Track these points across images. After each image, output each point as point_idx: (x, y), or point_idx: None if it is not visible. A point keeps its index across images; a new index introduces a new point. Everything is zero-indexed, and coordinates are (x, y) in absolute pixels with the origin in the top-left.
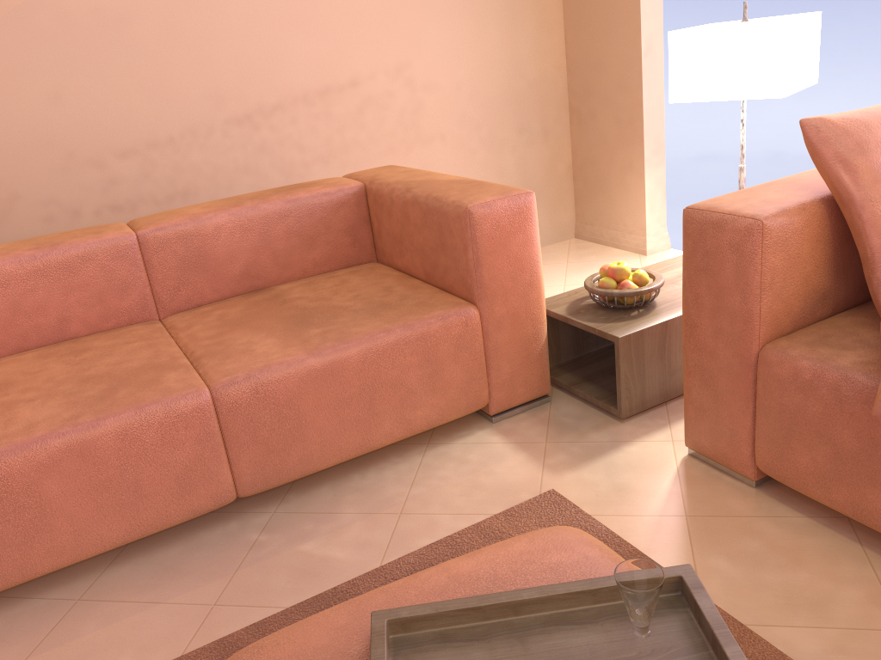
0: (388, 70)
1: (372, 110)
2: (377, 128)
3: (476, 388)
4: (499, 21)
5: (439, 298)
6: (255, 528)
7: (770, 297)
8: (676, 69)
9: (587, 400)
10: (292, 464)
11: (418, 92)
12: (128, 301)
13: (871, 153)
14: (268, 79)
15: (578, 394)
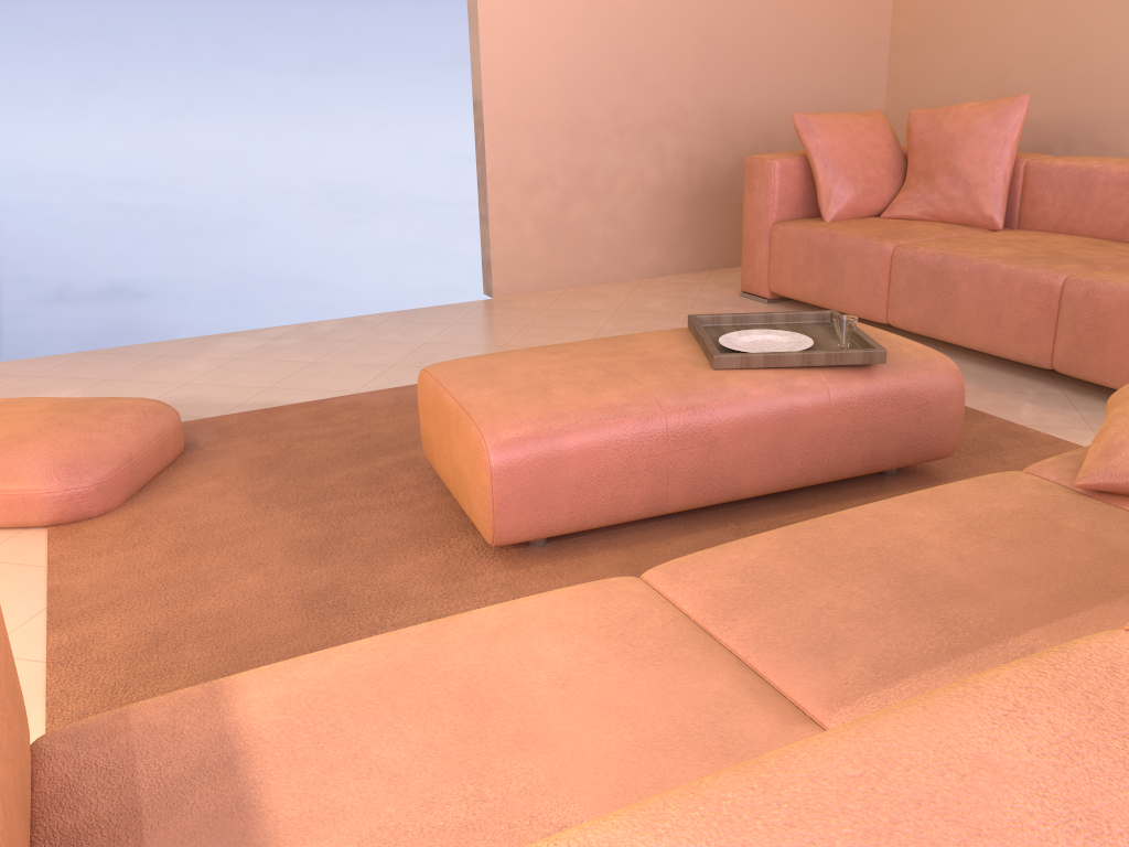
0: None
1: None
2: None
3: None
4: None
5: None
6: (1040, 391)
7: None
8: None
9: None
10: (1089, 366)
11: None
12: None
13: None
14: None
15: None
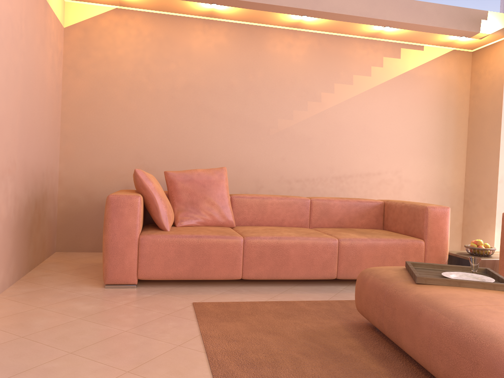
0: (392, 171)
1: (383, 184)
2: (384, 191)
3: None
4: (438, 162)
5: (410, 236)
6: (340, 288)
7: None
8: None
9: None
10: (355, 272)
11: (402, 181)
12: (302, 219)
13: None
14: (349, 166)
15: None
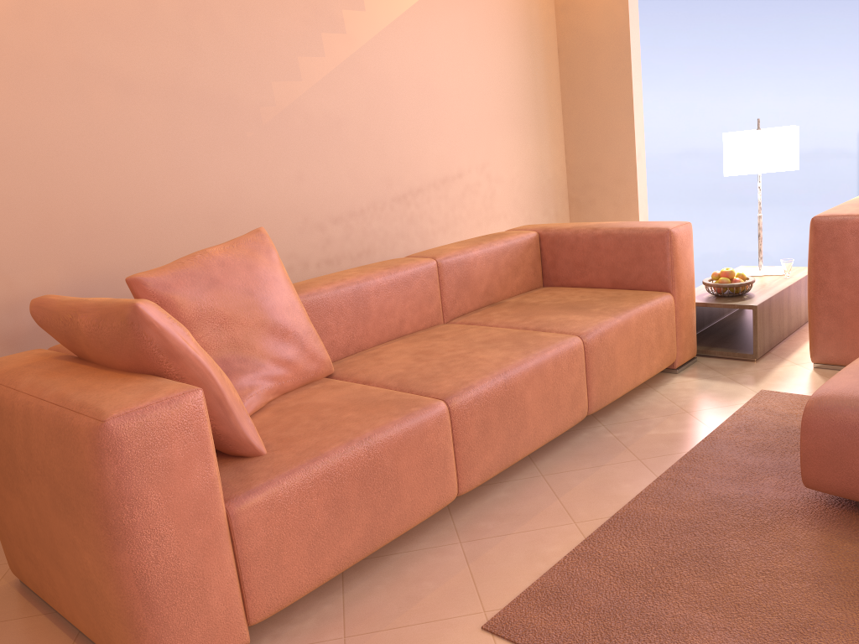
0: (477, 167)
1: (469, 194)
2: (471, 208)
3: (673, 347)
4: (532, 137)
5: (642, 292)
6: (603, 432)
7: None
8: (729, 155)
9: (723, 355)
10: (610, 391)
11: (492, 183)
12: (432, 308)
13: None
14: (415, 169)
15: (714, 354)
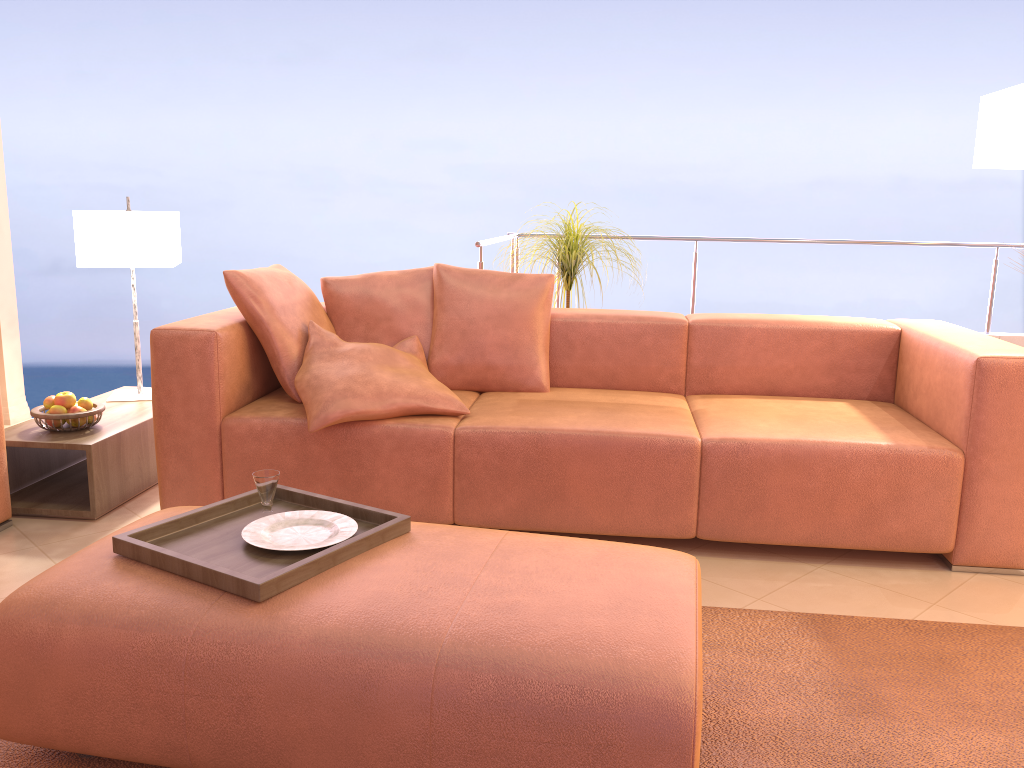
0: None
1: None
2: None
3: None
4: None
5: None
6: None
7: (225, 384)
8: (83, 240)
9: (53, 514)
10: None
11: None
12: None
13: (267, 293)
14: None
15: (42, 513)
